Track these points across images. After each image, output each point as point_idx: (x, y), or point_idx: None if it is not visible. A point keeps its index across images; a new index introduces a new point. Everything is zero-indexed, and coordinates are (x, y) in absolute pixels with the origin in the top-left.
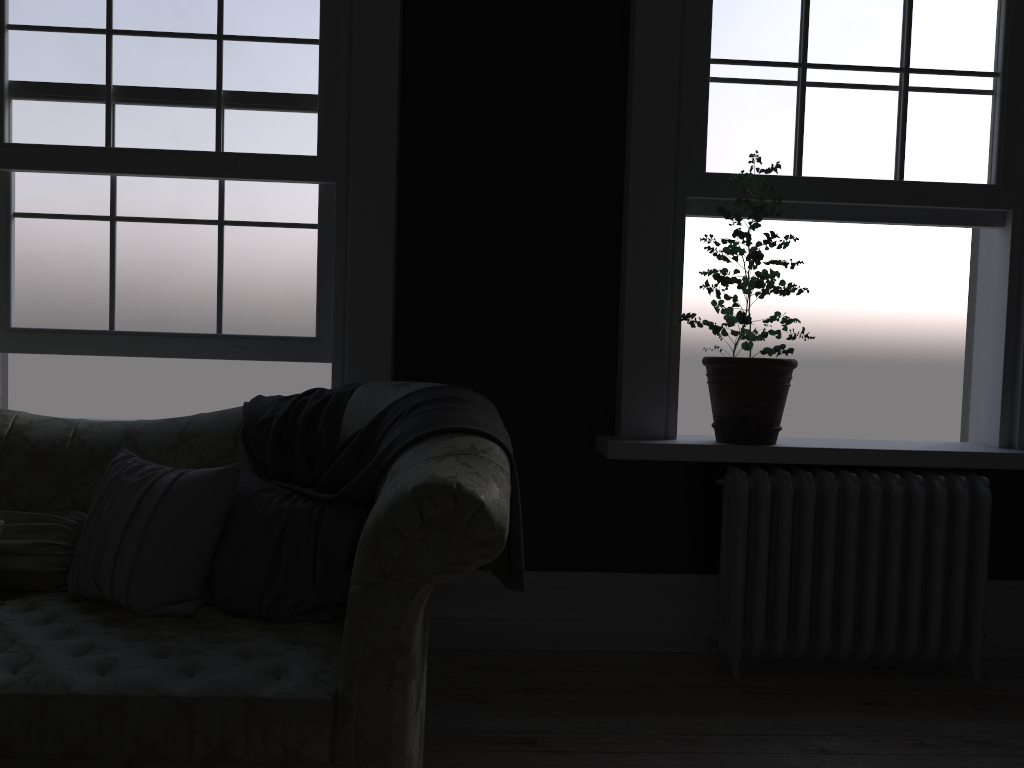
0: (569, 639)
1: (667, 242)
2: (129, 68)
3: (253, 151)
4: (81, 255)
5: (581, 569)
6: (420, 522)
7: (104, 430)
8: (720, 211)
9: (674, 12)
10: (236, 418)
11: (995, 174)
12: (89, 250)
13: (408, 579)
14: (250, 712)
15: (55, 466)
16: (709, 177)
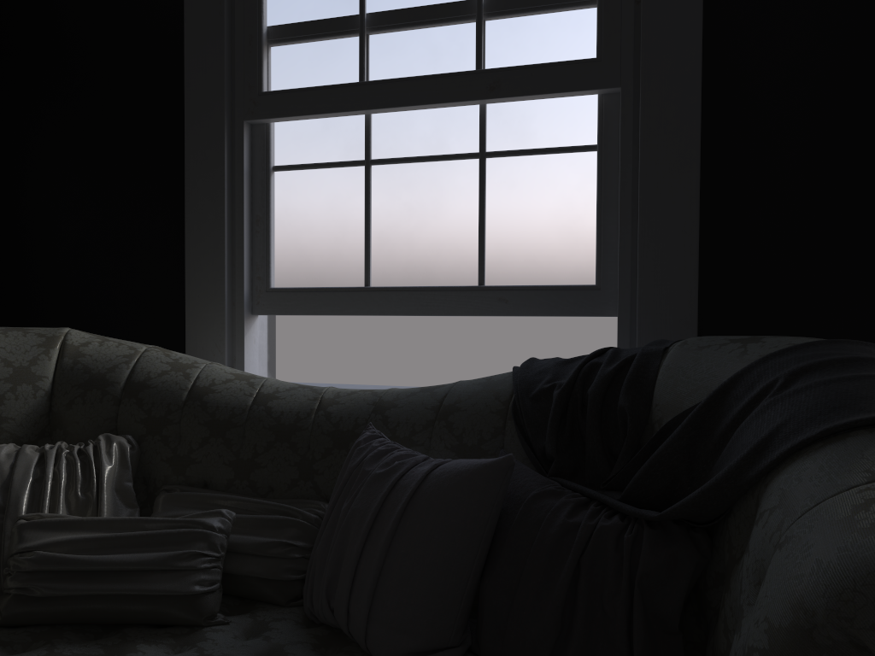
0: None
1: None
2: None
3: (519, 64)
4: (336, 206)
5: None
6: None
7: (351, 401)
8: None
9: None
10: (504, 388)
11: None
12: (344, 200)
13: None
14: None
15: (297, 444)
16: None
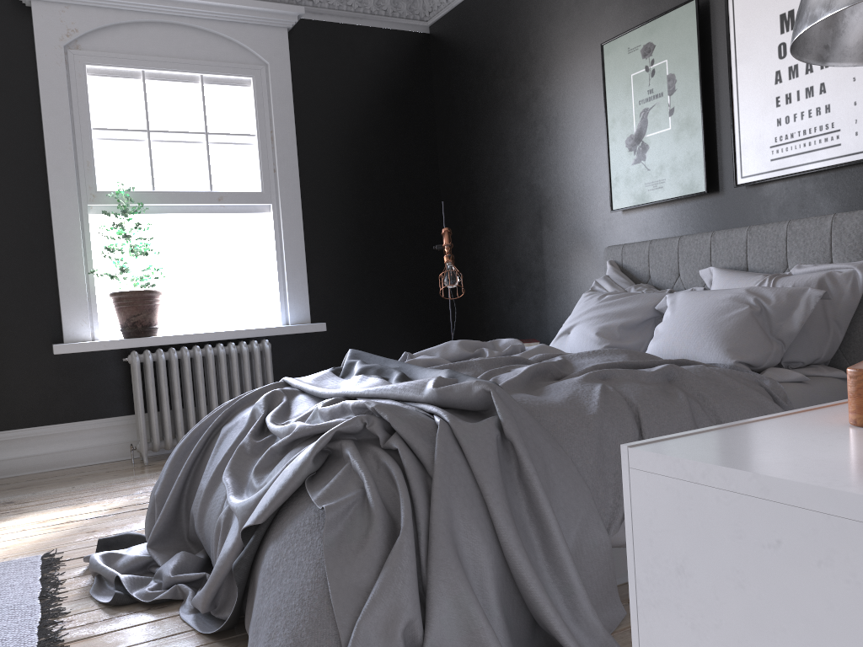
0: (50, 464)
1: (79, 230)
2: None
3: None
4: None
5: (53, 423)
6: None
7: None
8: (104, 213)
9: (65, 102)
10: None
11: (261, 186)
12: None
13: None
14: None
15: None
16: (100, 193)
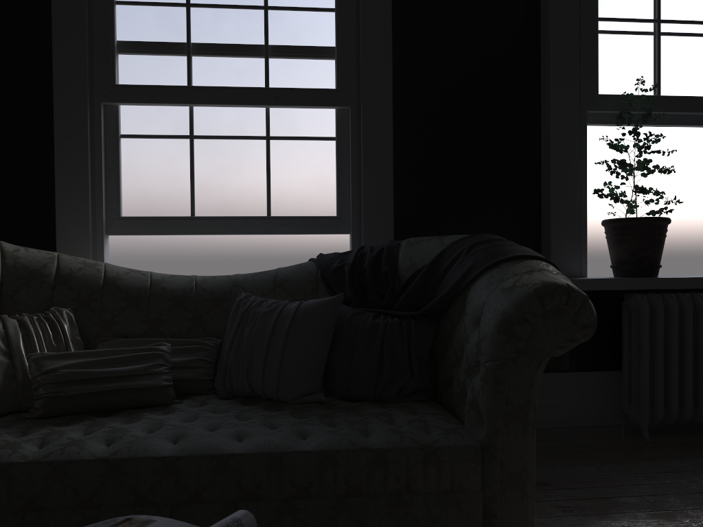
0: None
1: (576, 142)
2: (202, 30)
3: (291, 86)
4: (169, 163)
5: None
6: (542, 313)
7: (216, 281)
8: (618, 118)
9: None
10: (312, 268)
11: None
12: (175, 160)
13: (535, 354)
14: (426, 456)
15: (188, 307)
16: (601, 97)
